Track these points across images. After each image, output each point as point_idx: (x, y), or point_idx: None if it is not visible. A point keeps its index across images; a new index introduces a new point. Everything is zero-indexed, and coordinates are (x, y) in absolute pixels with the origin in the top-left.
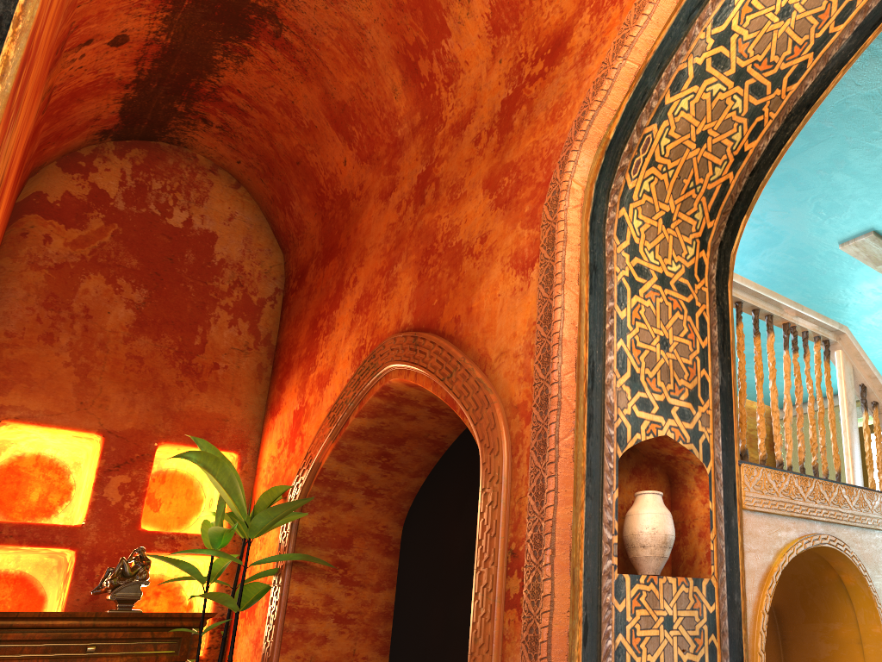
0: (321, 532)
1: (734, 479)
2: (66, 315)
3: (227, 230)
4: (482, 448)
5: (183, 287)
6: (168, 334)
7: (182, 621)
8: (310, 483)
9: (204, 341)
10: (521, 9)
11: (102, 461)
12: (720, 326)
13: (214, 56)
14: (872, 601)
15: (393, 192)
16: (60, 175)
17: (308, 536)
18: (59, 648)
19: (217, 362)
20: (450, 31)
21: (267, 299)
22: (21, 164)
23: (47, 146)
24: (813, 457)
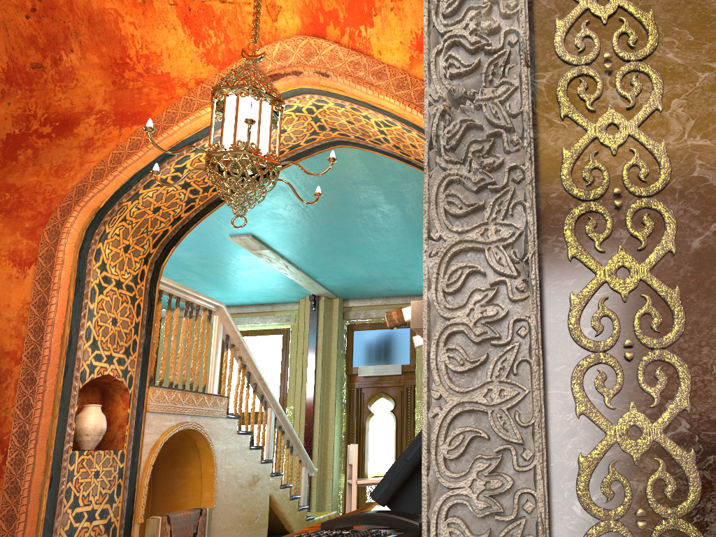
0: None
1: (144, 395)
2: None
3: None
4: None
5: None
6: None
7: None
8: None
9: None
10: (36, 81)
11: None
12: (149, 309)
13: None
14: (212, 455)
15: None
16: None
17: None
18: None
19: None
20: None
21: None
22: None
23: None
24: (191, 378)
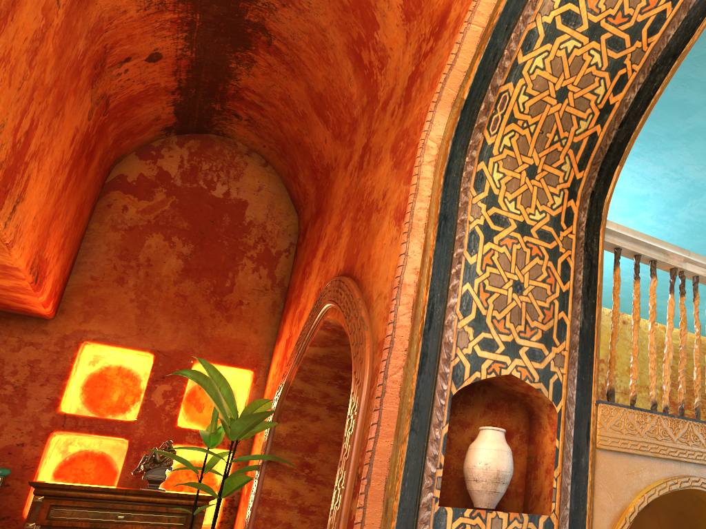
0: (292, 438)
1: (588, 419)
2: (134, 264)
3: (256, 199)
4: (353, 379)
5: (219, 242)
6: (206, 278)
7: (190, 501)
8: (283, 398)
9: (233, 284)
10: None
11: (151, 373)
12: (586, 271)
13: (230, 65)
14: None
15: (350, 162)
16: (137, 161)
17: (281, 441)
18: (98, 514)
19: (241, 300)
20: (378, 24)
21: (283, 251)
22: (82, 153)
23: (123, 141)
24: (696, 398)
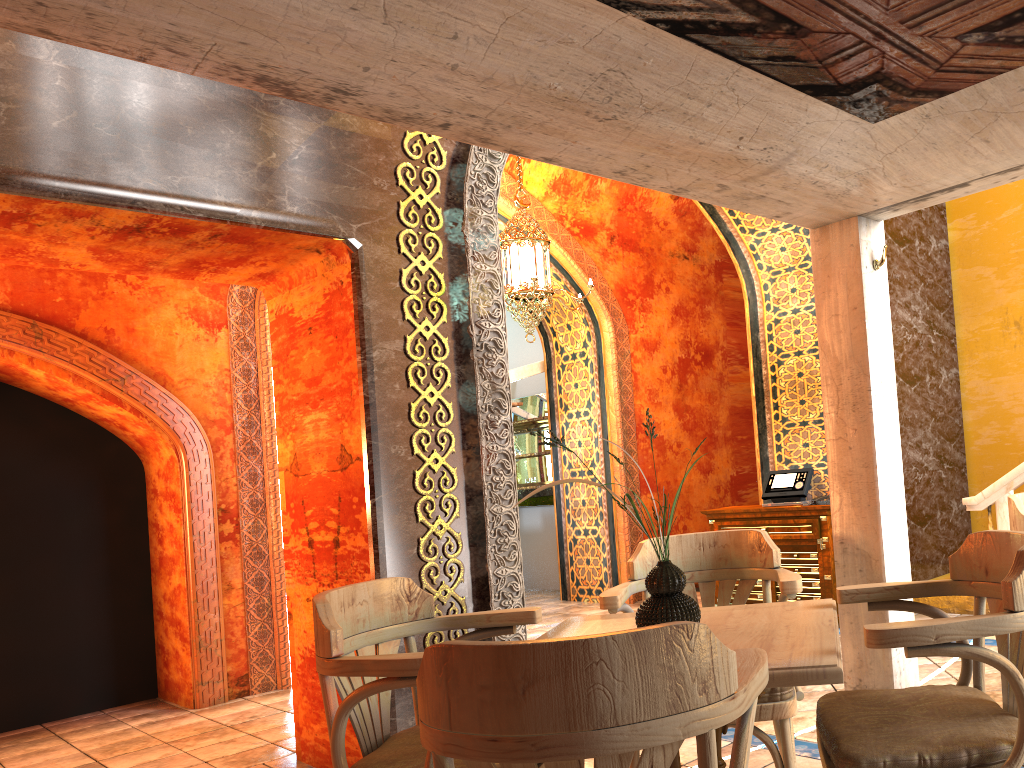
0: None
1: None
2: None
3: None
4: (185, 444)
5: None
6: None
7: None
8: None
9: None
10: None
11: None
12: None
13: None
14: None
15: None
16: None
17: None
18: None
19: None
20: None
21: None
22: None
23: None
24: None
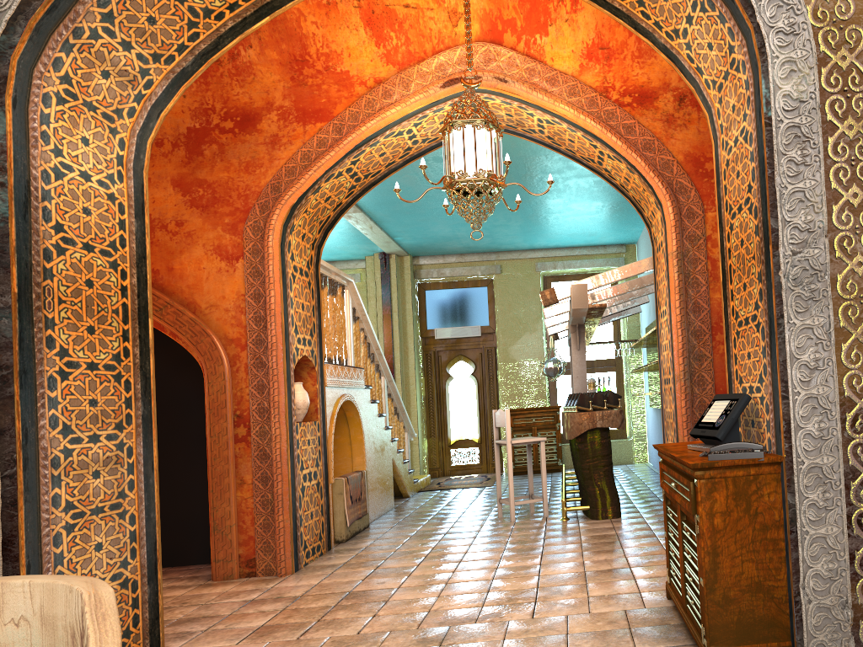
0: None
1: (323, 372)
2: None
3: None
4: (206, 360)
5: None
6: None
7: None
8: None
9: None
10: (212, 74)
11: None
12: (317, 291)
13: None
14: (360, 423)
15: None
16: None
17: None
18: None
19: None
20: None
21: None
22: None
23: None
24: (338, 352)
